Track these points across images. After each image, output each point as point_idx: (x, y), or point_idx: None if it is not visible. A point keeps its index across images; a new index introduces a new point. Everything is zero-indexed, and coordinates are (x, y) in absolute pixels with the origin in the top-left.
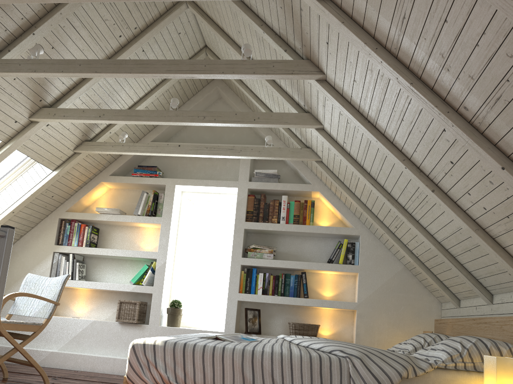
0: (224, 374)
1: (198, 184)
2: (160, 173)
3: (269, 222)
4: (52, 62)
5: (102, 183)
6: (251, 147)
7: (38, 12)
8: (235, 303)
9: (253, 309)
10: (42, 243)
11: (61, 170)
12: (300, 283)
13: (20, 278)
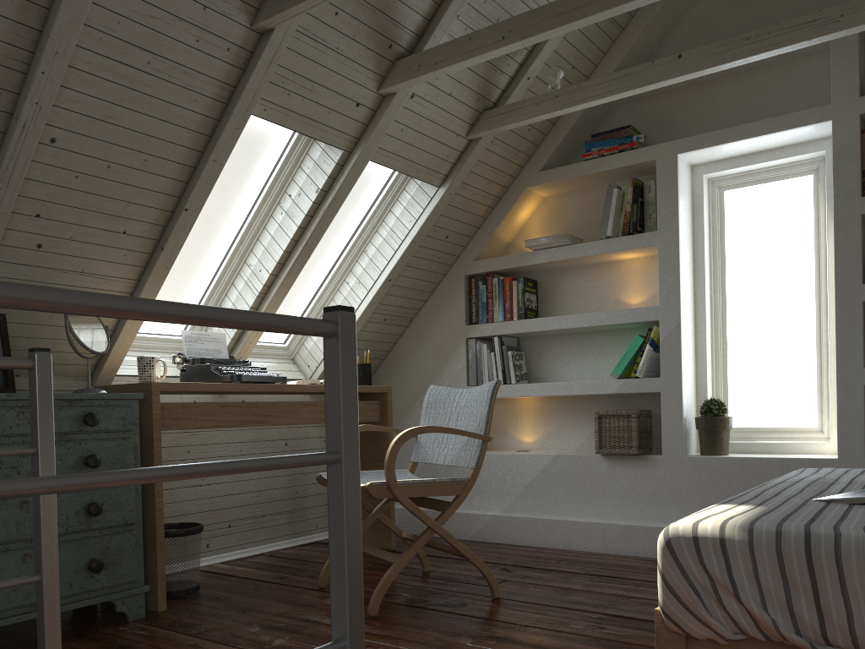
0: None
1: (730, 139)
2: (639, 138)
3: None
4: None
5: (529, 190)
6: None
7: None
8: (857, 393)
9: None
10: (445, 326)
11: (453, 182)
12: None
13: (422, 392)
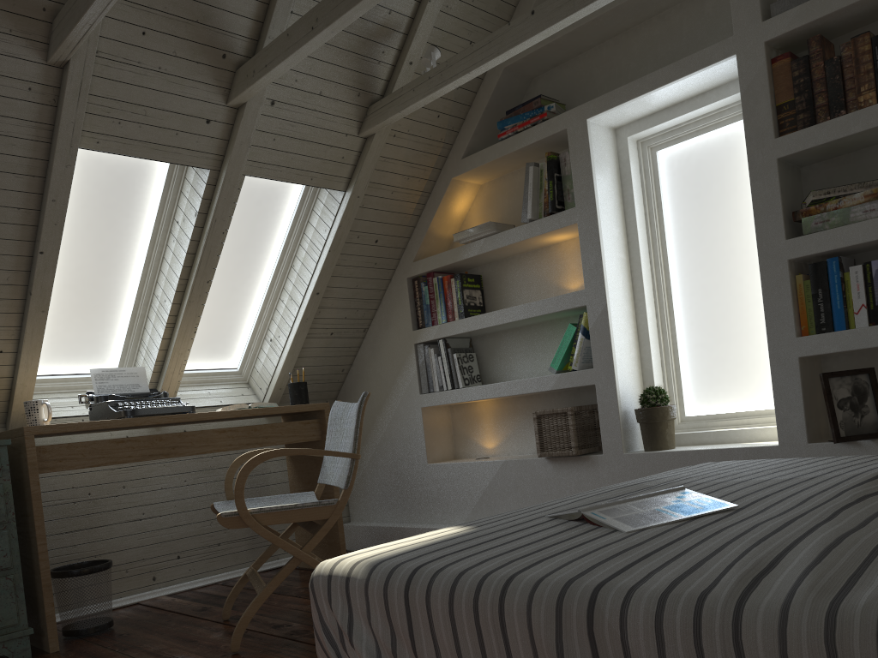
0: None
1: (635, 94)
2: (550, 107)
3: (852, 110)
4: None
5: (456, 180)
6: None
7: None
8: (792, 367)
9: (850, 373)
10: (395, 334)
11: (357, 185)
12: None
13: (382, 404)
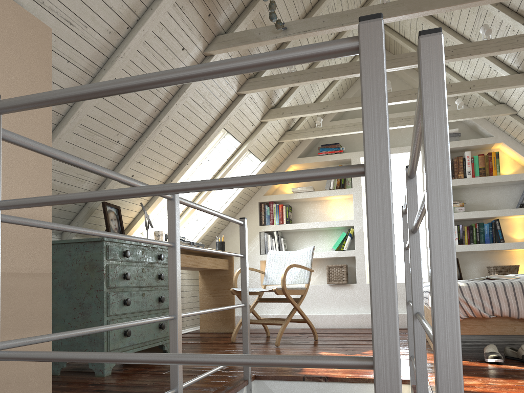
0: None
1: None
2: (343, 148)
3: (455, 178)
4: (312, 71)
5: (291, 165)
6: None
7: None
8: None
9: None
10: (248, 226)
11: (268, 160)
12: (494, 230)
13: (235, 257)
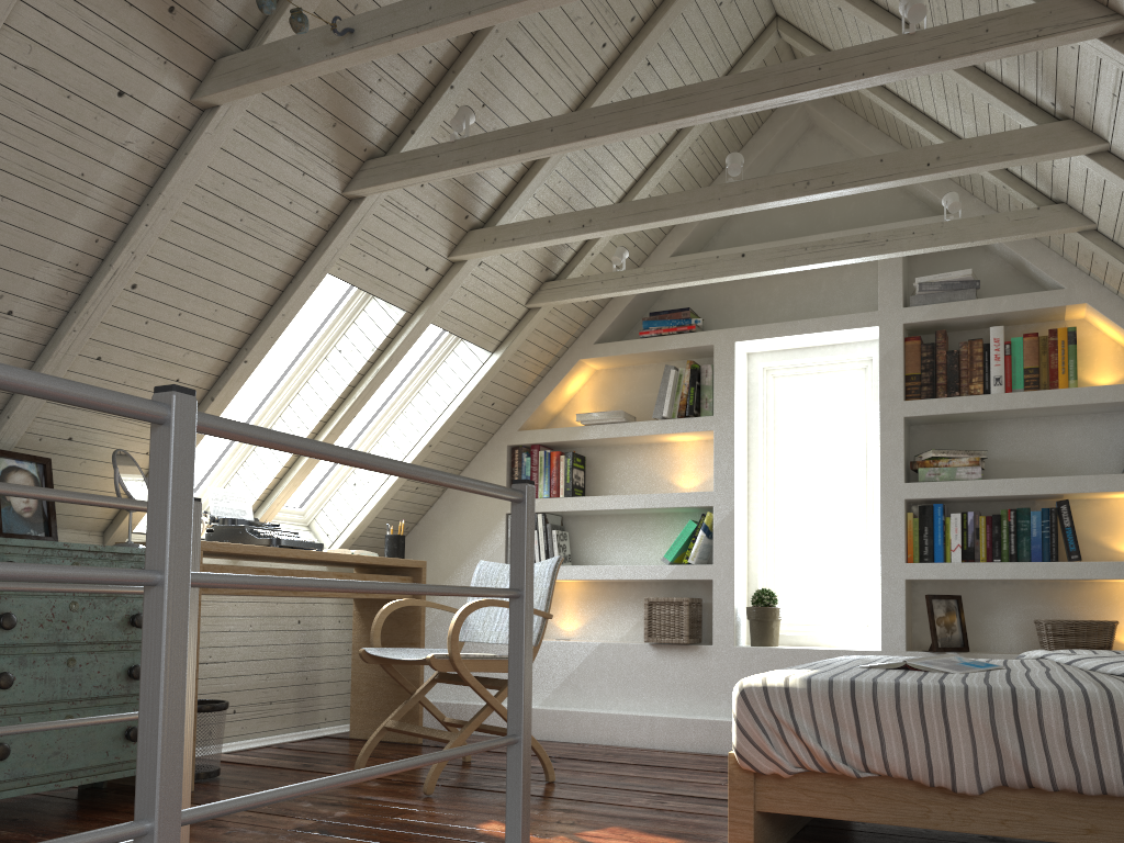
0: (951, 744)
1: (786, 333)
2: (697, 321)
3: (963, 394)
4: (498, 136)
5: (582, 361)
6: (911, 229)
7: (457, 40)
8: (899, 587)
9: (945, 597)
10: (483, 499)
11: (508, 349)
12: (1056, 528)
13: (453, 570)
